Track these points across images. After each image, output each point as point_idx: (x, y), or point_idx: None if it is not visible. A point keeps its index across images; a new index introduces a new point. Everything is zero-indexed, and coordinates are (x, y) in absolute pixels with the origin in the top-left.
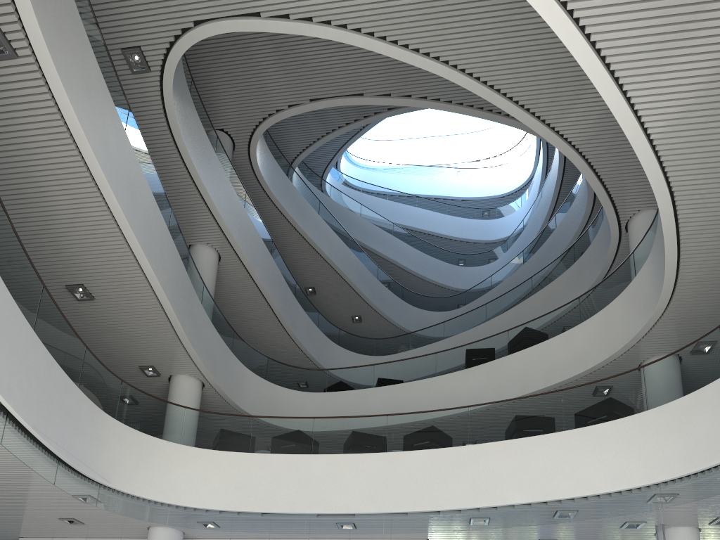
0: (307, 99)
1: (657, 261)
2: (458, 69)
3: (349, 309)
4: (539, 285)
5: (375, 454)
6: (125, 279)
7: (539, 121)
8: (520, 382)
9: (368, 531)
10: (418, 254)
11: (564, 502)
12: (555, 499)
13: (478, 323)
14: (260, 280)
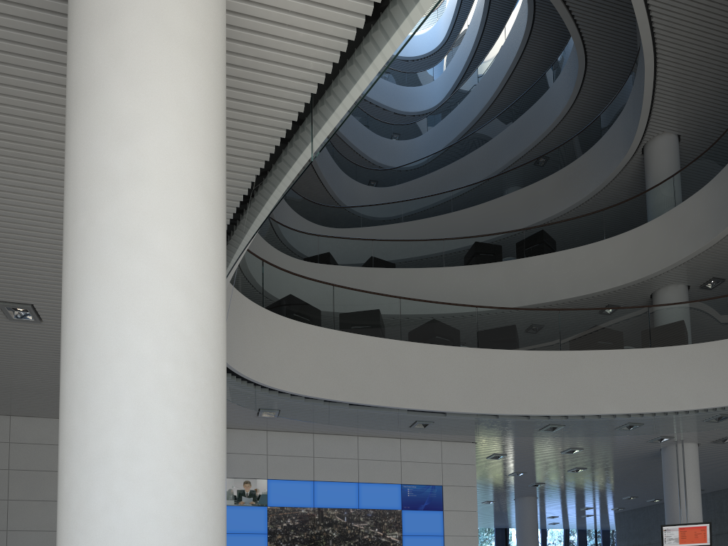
0: None
1: (723, 193)
2: None
3: None
4: (516, 184)
5: (469, 349)
6: None
7: (644, 5)
8: (542, 289)
9: (462, 432)
10: None
11: (648, 415)
12: (644, 412)
13: (442, 211)
14: None
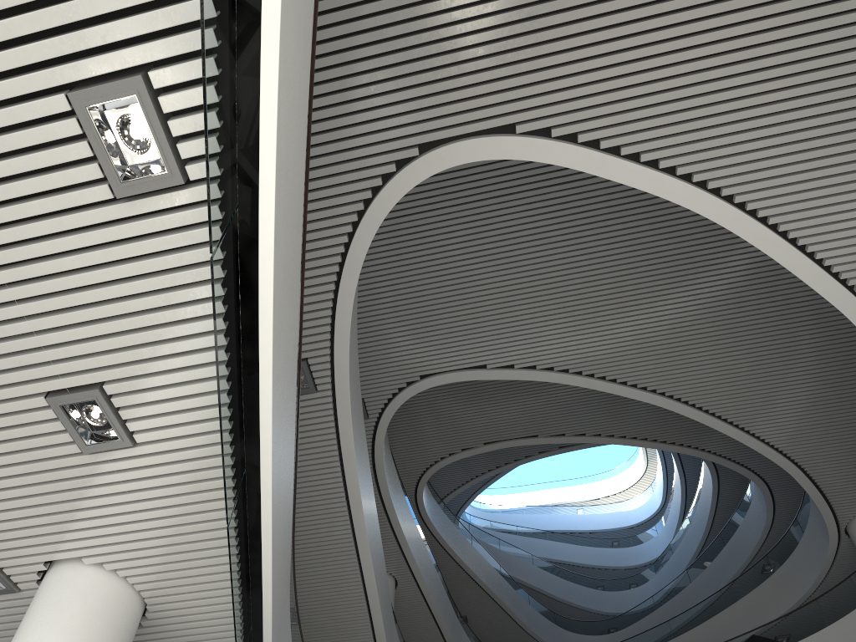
0: (481, 442)
1: None
2: (673, 399)
3: (502, 636)
4: (733, 597)
5: None
6: (342, 599)
7: (754, 438)
8: None
9: None
10: (562, 582)
11: None
12: None
13: (663, 640)
14: (436, 605)
